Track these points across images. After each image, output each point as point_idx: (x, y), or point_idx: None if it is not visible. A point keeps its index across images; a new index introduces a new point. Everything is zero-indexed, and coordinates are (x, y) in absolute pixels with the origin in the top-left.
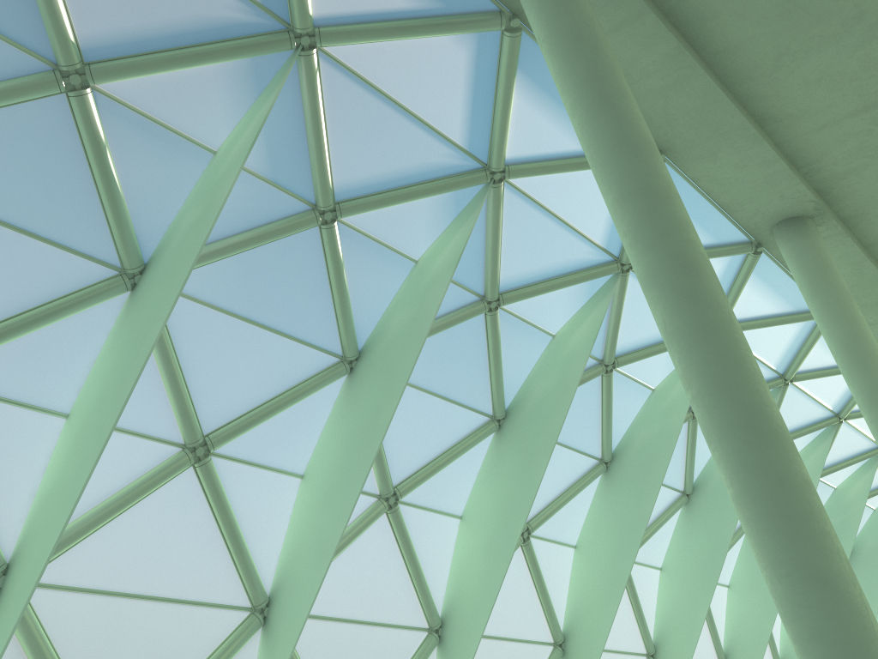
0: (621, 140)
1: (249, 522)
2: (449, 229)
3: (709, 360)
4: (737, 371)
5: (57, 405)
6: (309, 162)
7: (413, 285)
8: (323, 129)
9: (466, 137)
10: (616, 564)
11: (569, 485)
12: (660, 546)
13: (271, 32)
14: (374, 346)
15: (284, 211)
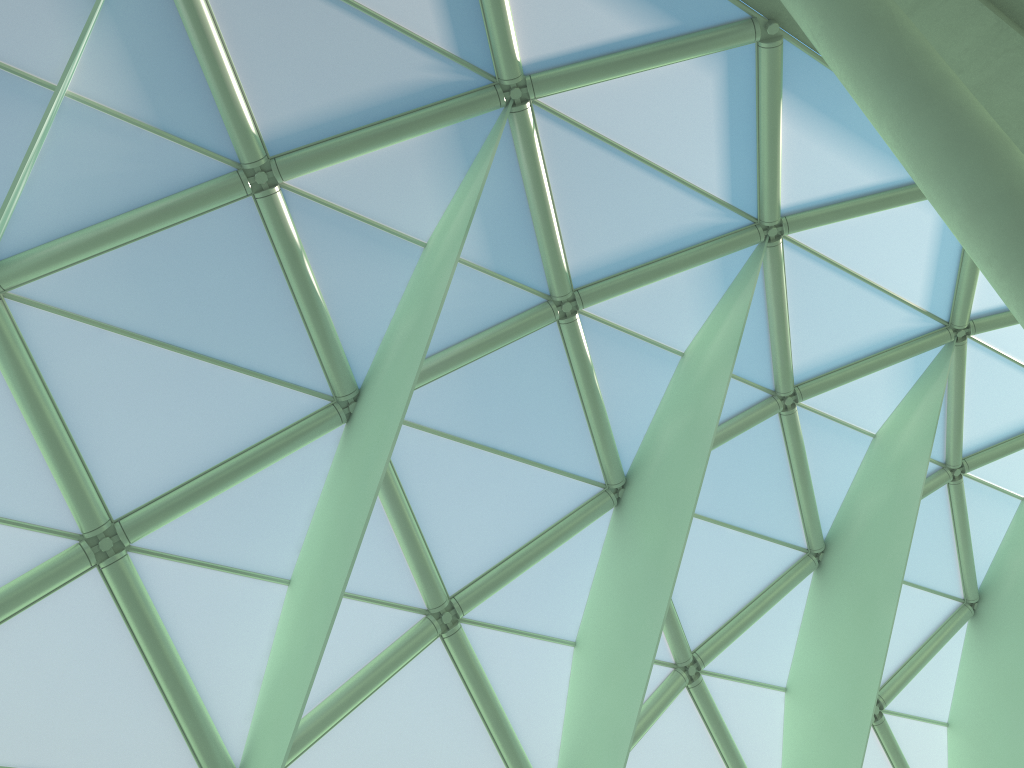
0: (957, 136)
1: (516, 706)
2: (719, 308)
3: None
4: None
5: (277, 569)
6: (536, 243)
7: (683, 384)
8: (549, 200)
9: (727, 187)
10: (1012, 746)
11: (925, 638)
12: None
13: (474, 89)
14: (643, 467)
15: (513, 307)
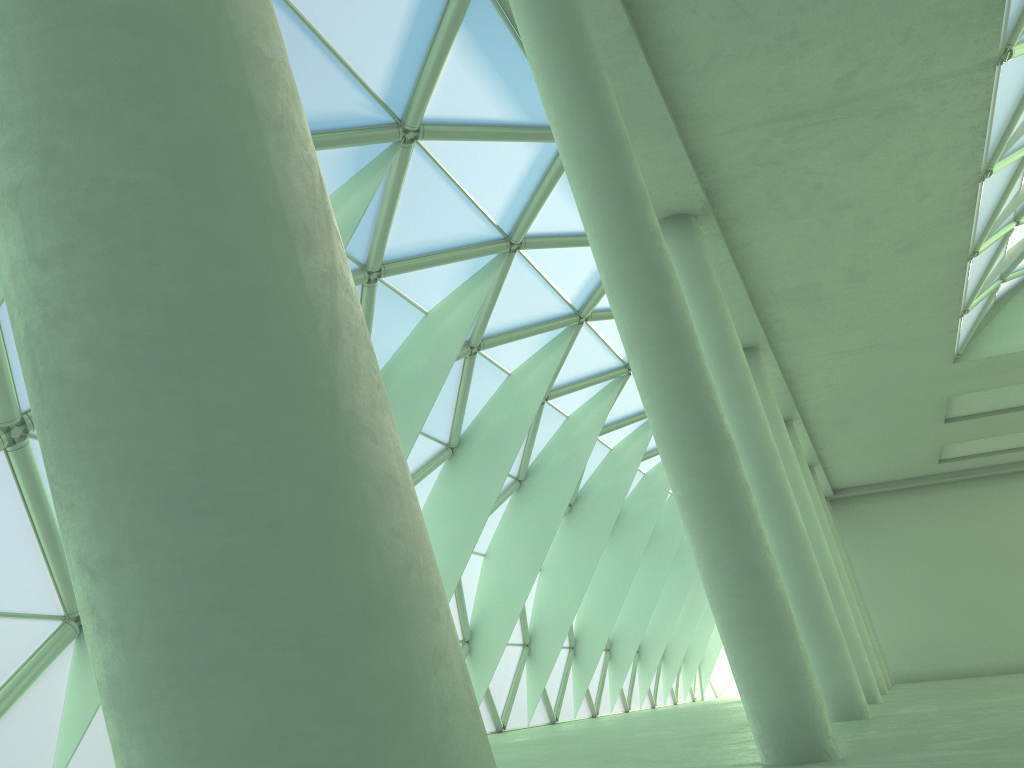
0: (602, 135)
1: None
2: (346, 188)
3: (673, 369)
4: (698, 382)
5: None
6: None
7: None
8: None
9: (387, 88)
10: (453, 552)
11: (414, 471)
12: (488, 532)
13: None
14: None
15: None
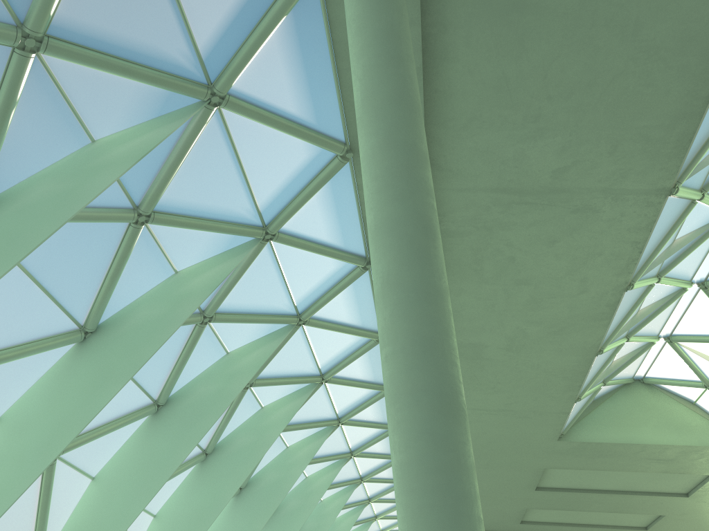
0: (402, 95)
1: None
2: (145, 125)
3: (424, 321)
4: (446, 340)
5: None
6: None
7: (80, 161)
8: None
9: (210, 47)
10: (128, 503)
11: (118, 417)
12: (164, 494)
13: None
14: (3, 204)
15: None
